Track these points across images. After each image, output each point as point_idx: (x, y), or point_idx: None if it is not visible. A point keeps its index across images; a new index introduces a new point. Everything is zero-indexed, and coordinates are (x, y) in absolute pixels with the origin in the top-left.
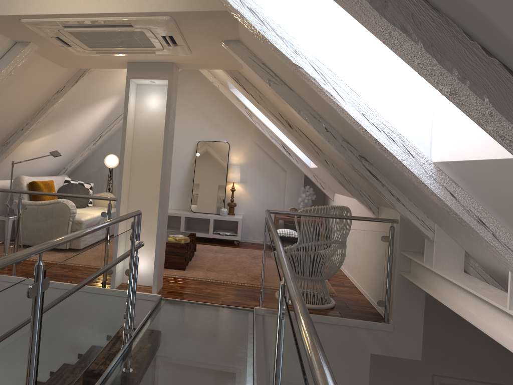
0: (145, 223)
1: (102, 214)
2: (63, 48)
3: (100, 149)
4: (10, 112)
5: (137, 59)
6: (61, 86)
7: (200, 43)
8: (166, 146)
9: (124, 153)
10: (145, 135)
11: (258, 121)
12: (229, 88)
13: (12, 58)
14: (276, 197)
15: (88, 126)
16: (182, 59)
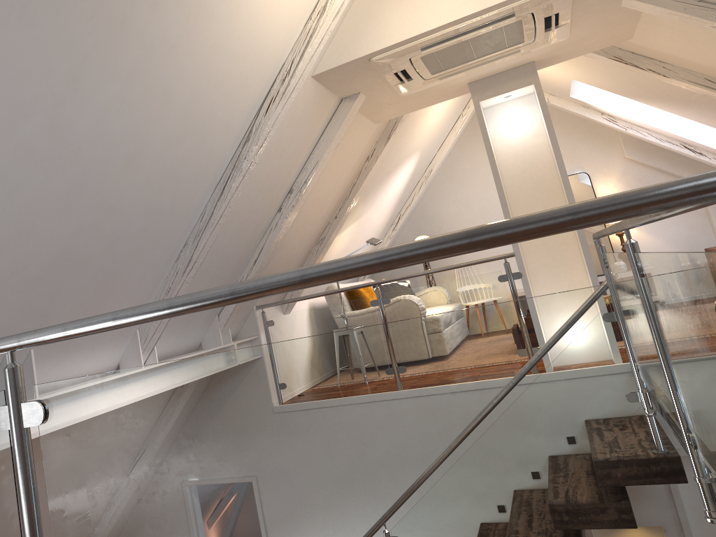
0: (559, 279)
1: (500, 278)
2: (398, 87)
3: (397, 236)
4: (327, 195)
5: (483, 74)
6: (371, 150)
7: (589, 13)
8: (562, 166)
9: (504, 193)
10: (516, 166)
11: (629, 125)
12: (569, 95)
13: (342, 118)
14: (696, 226)
15: (388, 204)
16: (547, 52)
